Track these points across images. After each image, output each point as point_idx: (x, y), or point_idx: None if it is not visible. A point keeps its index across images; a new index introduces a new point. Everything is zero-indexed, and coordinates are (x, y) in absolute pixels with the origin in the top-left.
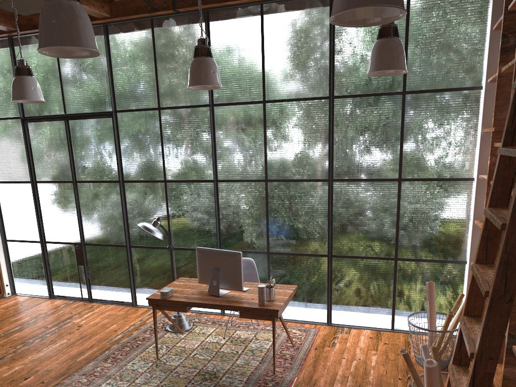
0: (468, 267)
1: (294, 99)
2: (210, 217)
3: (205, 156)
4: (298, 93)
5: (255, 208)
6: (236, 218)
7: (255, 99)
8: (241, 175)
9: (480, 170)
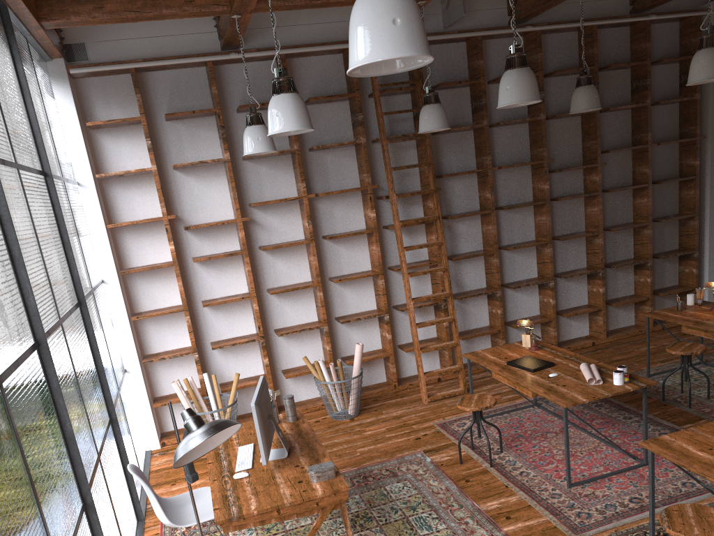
0: (140, 368)
1: (31, 168)
2: (58, 435)
3: (12, 287)
4: (28, 159)
5: (70, 381)
6: (69, 415)
7: (9, 157)
8: (46, 320)
9: (116, 266)
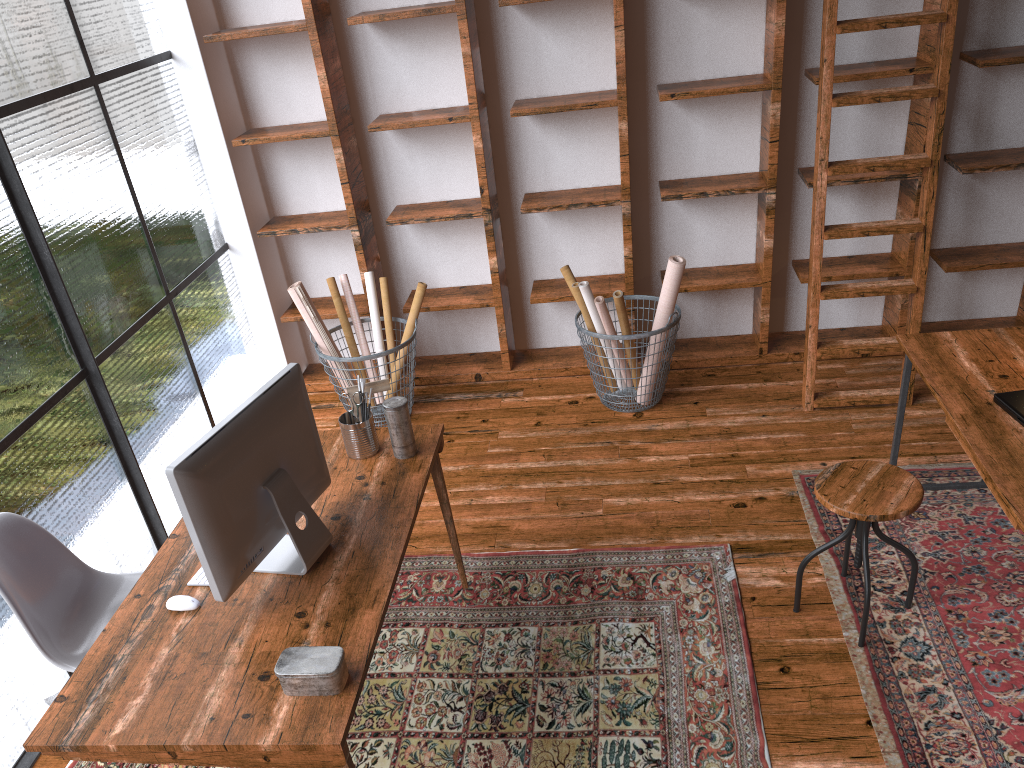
0: (254, 246)
1: None
2: None
3: None
4: None
5: None
6: None
7: None
8: None
9: (196, 24)
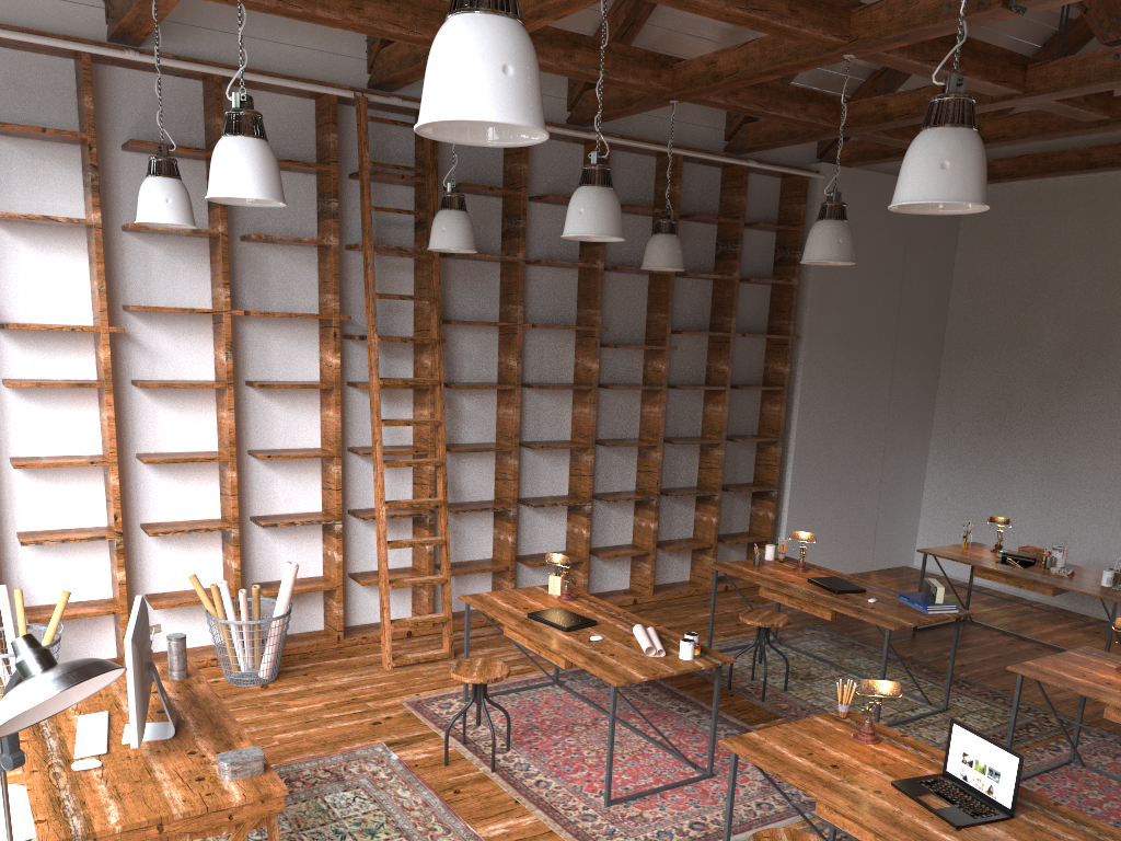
0: None
1: None
2: None
3: None
4: None
5: None
6: None
7: None
8: None
9: None
